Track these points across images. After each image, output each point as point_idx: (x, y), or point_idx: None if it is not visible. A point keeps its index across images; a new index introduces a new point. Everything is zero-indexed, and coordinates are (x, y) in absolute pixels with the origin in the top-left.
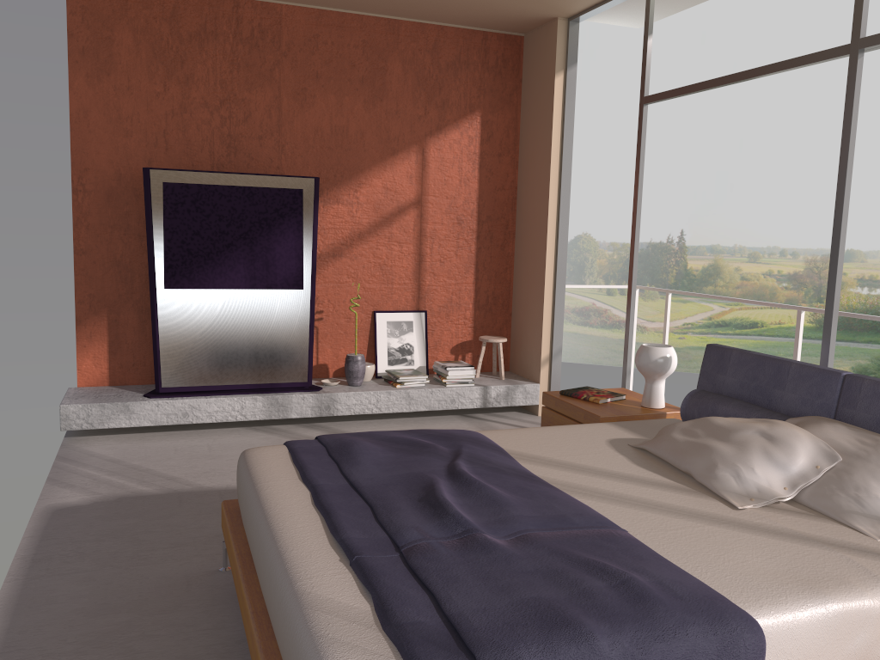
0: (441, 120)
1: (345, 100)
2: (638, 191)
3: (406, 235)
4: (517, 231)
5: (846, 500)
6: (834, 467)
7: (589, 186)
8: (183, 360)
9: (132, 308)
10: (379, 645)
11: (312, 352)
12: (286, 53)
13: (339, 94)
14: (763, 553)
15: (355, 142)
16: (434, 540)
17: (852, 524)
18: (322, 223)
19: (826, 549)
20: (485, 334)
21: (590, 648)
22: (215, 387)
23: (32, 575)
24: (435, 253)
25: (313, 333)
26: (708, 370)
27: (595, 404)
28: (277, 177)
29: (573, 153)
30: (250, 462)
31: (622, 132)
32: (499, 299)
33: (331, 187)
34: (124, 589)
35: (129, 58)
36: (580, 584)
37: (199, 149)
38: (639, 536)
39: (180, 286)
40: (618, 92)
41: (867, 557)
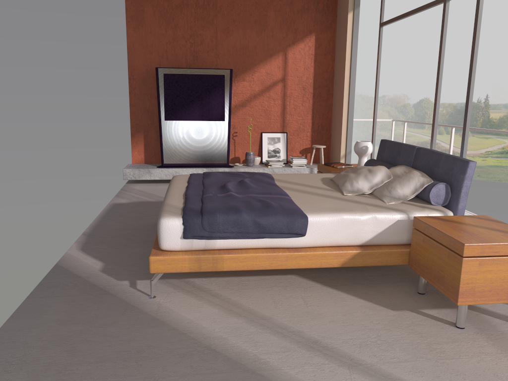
0: (294, 39)
1: (247, 31)
2: (378, 70)
3: (277, 95)
4: (334, 93)
5: (386, 192)
6: (389, 181)
7: (429, 70)
8: (172, 152)
9: (153, 130)
10: (178, 212)
11: (229, 150)
12: (219, 11)
13: (244, 29)
14: (334, 204)
15: (252, 51)
16: (215, 193)
17: (383, 199)
18: (236, 91)
19: (361, 204)
20: (317, 144)
21: (239, 215)
22: (186, 164)
23: (102, 219)
24: (291, 104)
25: (229, 141)
26: (379, 151)
27: (335, 168)
28: (213, 69)
29: (420, 50)
30: (173, 178)
31: (451, 36)
32: (324, 127)
33: (240, 73)
34: (132, 225)
35: (150, 18)
36: (251, 203)
37: (181, 58)
38: (293, 198)
39: (171, 119)
40: (449, 11)
41: (374, 207)
